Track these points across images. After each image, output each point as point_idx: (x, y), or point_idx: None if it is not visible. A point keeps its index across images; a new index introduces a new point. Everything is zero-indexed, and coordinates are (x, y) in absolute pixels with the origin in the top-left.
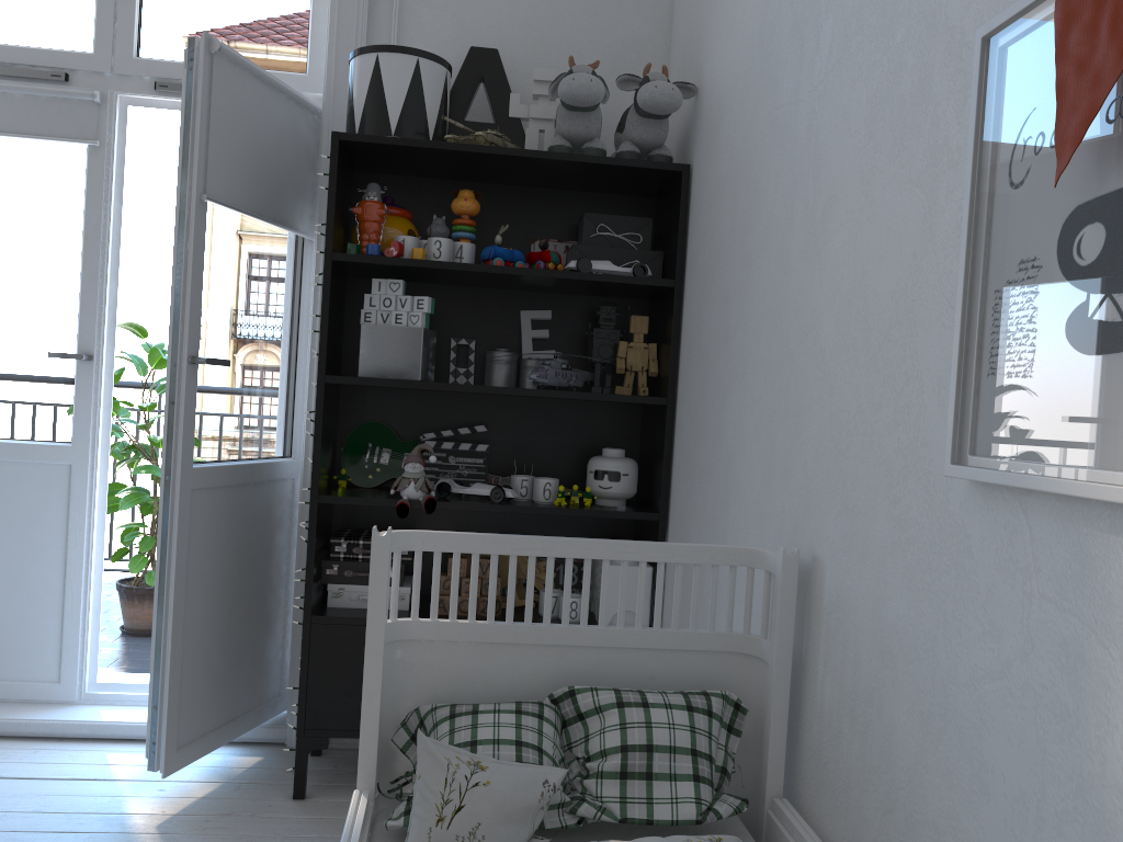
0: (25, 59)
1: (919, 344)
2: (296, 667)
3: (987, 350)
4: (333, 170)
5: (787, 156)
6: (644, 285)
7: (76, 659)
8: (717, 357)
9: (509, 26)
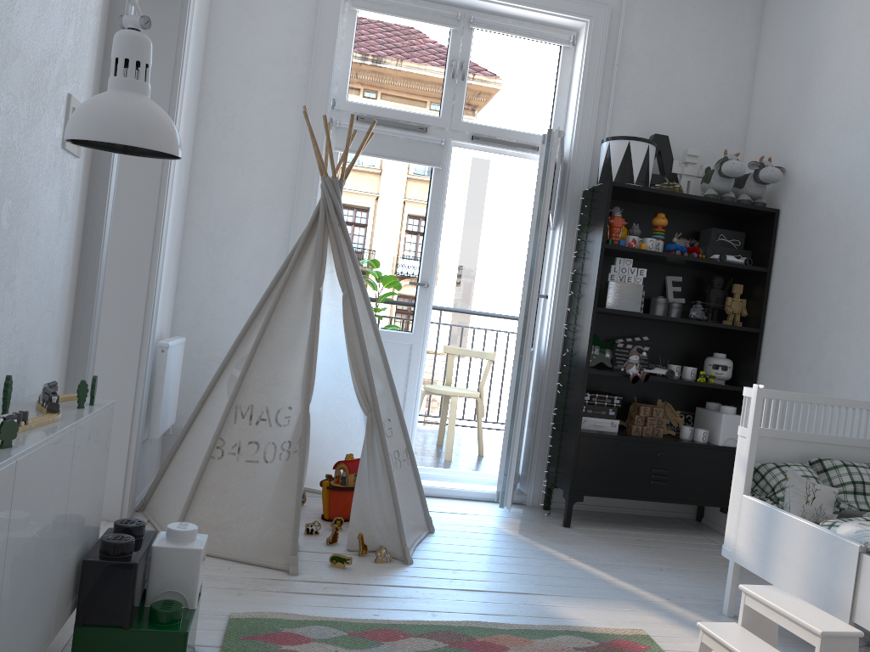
0: (405, 118)
1: None
2: (534, 462)
3: None
4: (609, 201)
5: None
6: (751, 270)
7: None
8: (816, 313)
9: (665, 121)
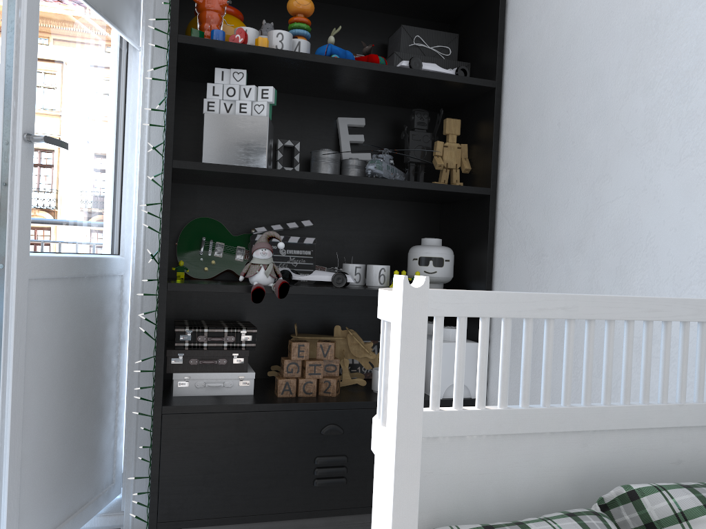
0: None
1: None
2: (131, 455)
3: None
4: None
5: None
6: (468, 85)
7: None
8: (583, 133)
9: None
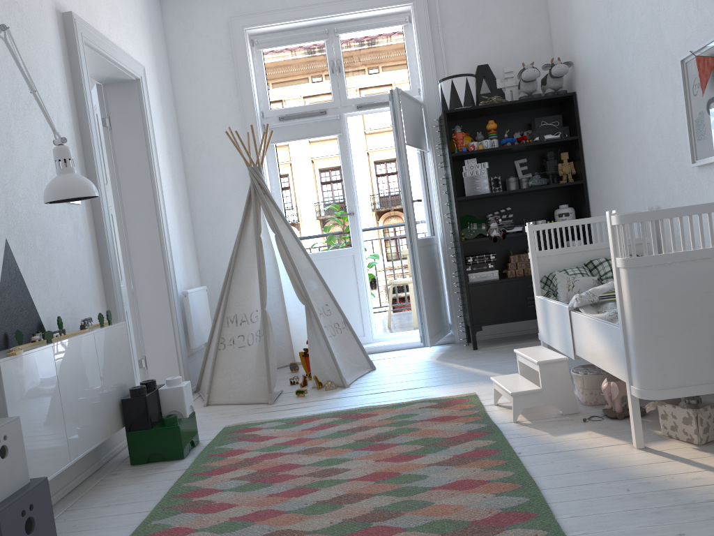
0: (310, 109)
1: (678, 137)
2: (454, 312)
3: (695, 134)
4: (446, 124)
5: (622, 88)
6: (566, 140)
7: (368, 326)
8: (604, 159)
9: (487, 53)
